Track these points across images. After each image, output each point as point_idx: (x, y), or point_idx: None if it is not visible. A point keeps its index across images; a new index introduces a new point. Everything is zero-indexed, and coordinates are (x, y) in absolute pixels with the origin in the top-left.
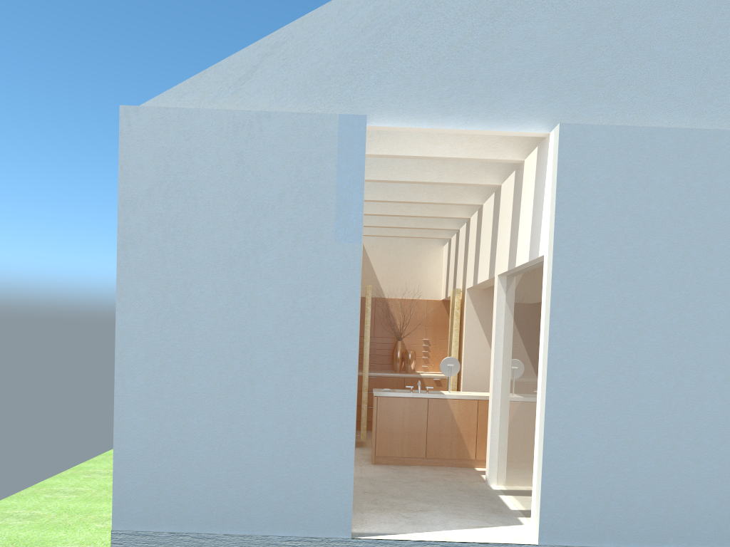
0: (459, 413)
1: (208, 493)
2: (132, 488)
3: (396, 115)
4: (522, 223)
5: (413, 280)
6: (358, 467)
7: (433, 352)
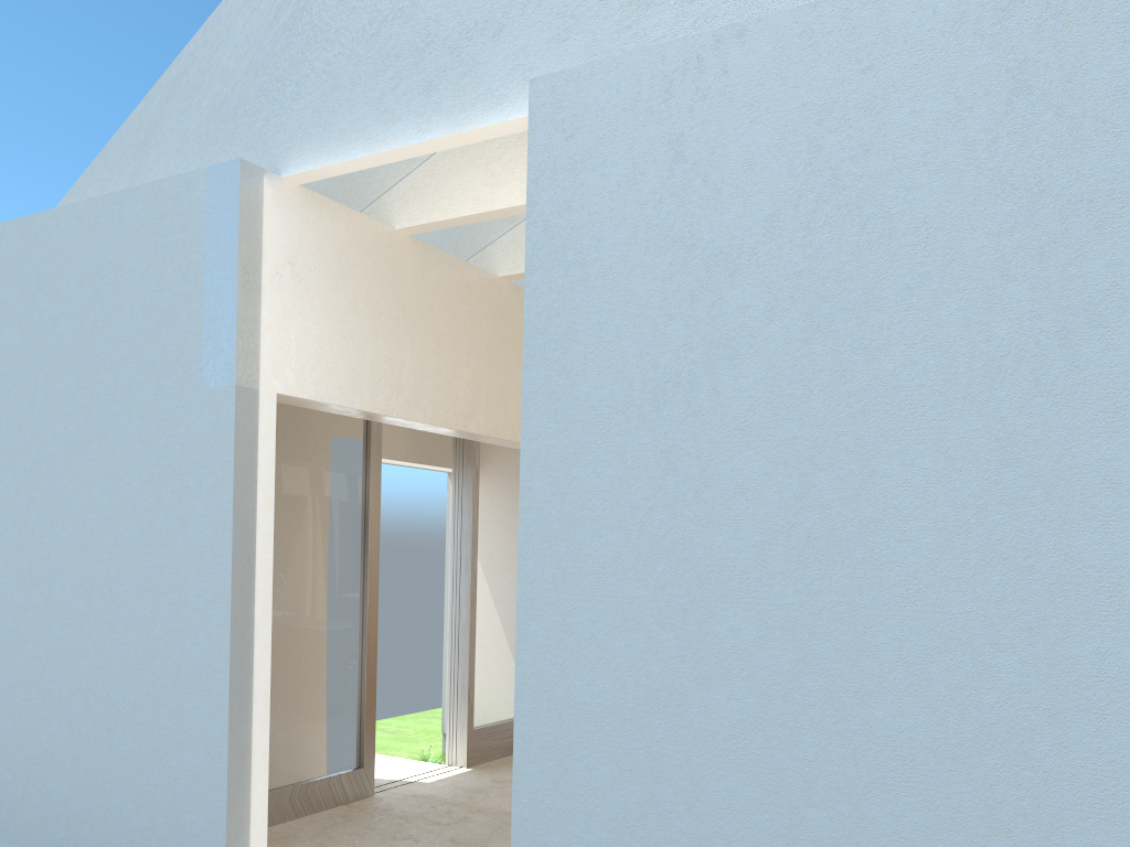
0: None
1: (69, 805)
2: (0, 784)
3: (320, 146)
4: None
5: None
6: None
7: None
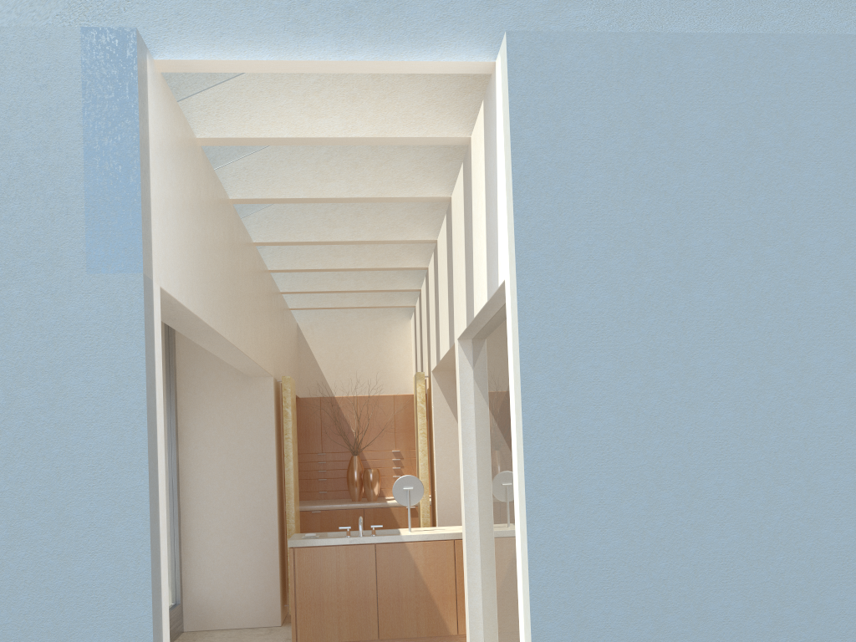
0: (426, 563)
1: None
2: None
3: (210, 38)
4: (476, 241)
5: (372, 370)
6: None
7: (407, 469)
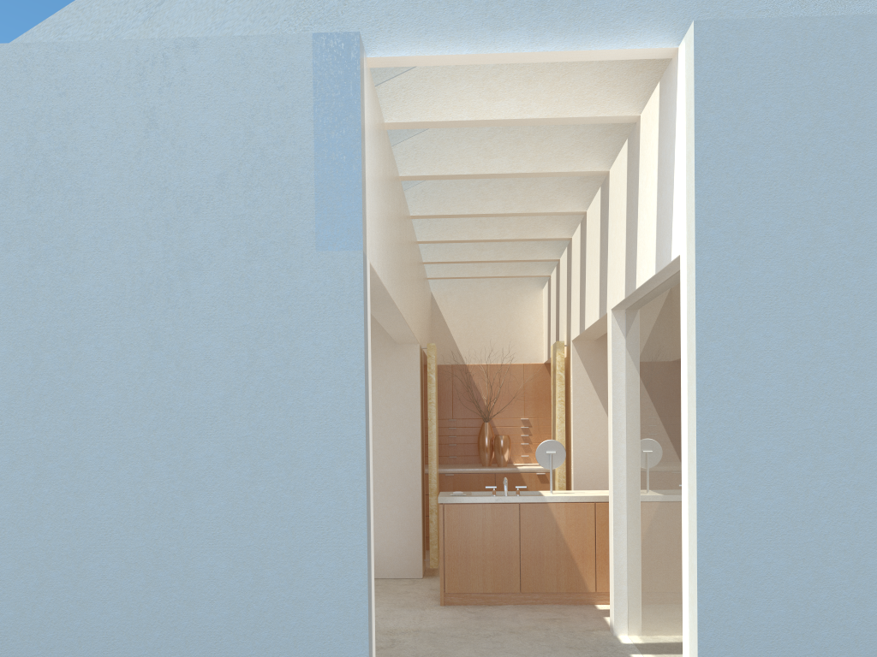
0: (567, 523)
1: None
2: None
3: (416, 36)
4: (642, 216)
5: (503, 339)
6: (419, 612)
7: (535, 436)
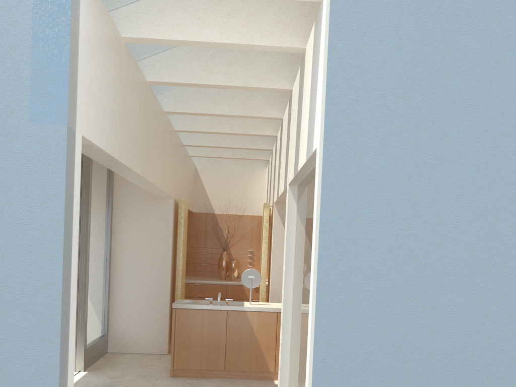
0: (258, 325)
1: None
2: None
3: None
4: (303, 119)
5: (240, 198)
6: (153, 382)
7: (257, 262)
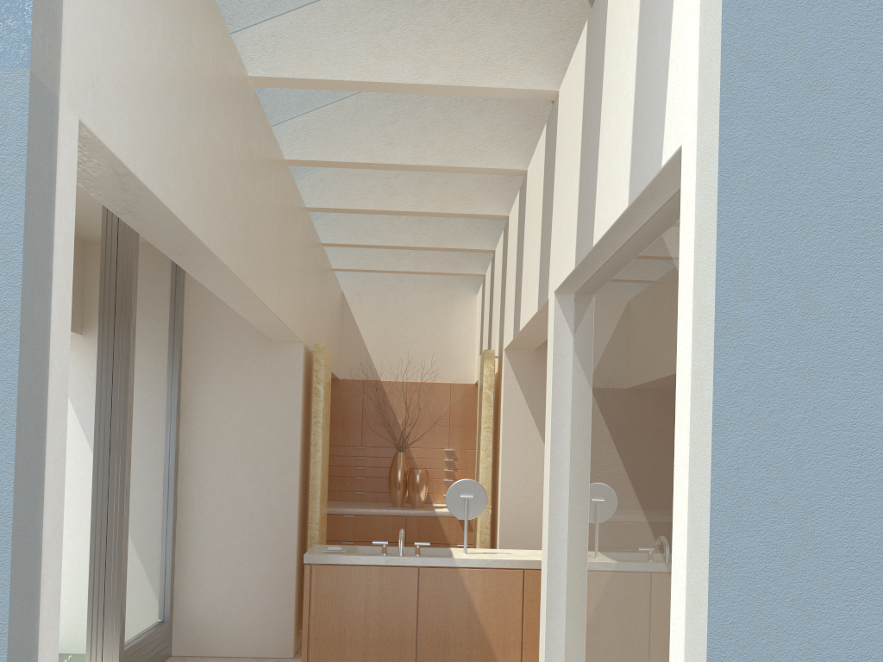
0: (484, 598)
1: None
2: None
3: None
4: (607, 123)
5: (428, 352)
6: None
7: (461, 472)
